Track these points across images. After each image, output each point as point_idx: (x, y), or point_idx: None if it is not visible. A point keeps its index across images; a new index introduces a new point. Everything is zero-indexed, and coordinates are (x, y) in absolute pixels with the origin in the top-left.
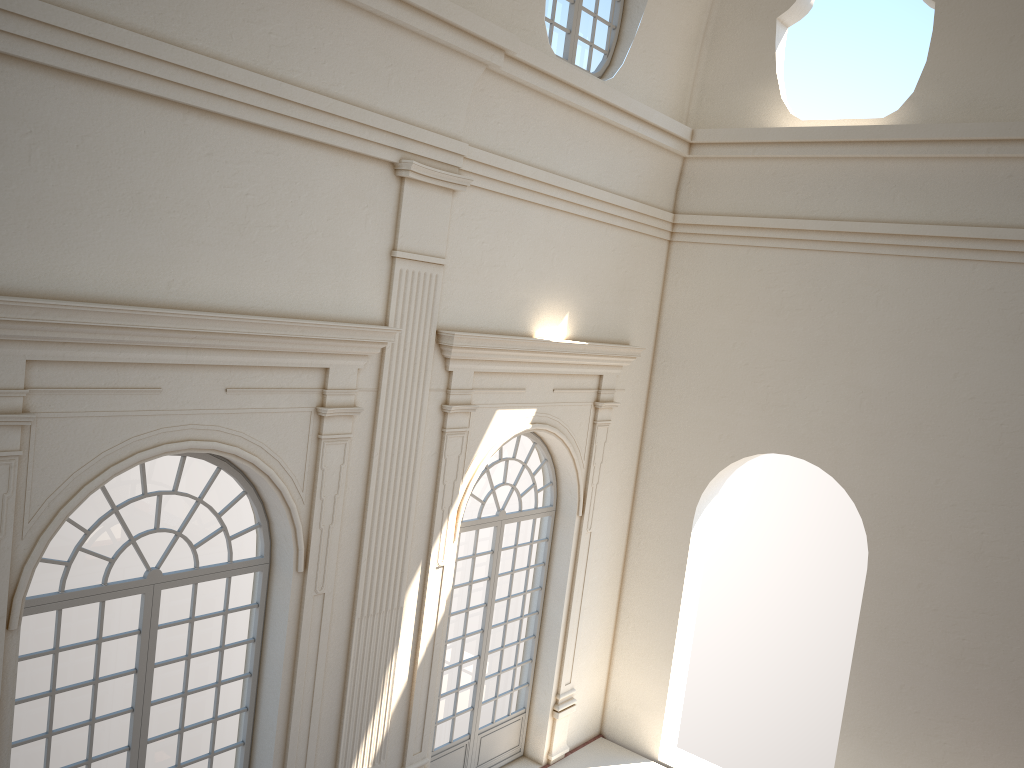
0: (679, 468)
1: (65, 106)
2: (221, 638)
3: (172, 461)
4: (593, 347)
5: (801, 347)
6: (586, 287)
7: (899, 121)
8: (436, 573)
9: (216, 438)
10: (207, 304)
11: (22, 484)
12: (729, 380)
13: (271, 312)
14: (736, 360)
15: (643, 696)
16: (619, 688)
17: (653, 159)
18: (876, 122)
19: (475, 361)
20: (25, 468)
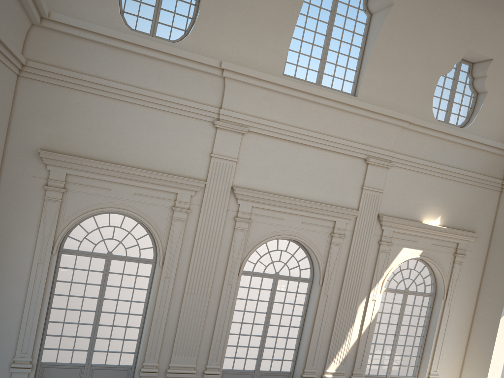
0: (497, 289)
1: (269, 144)
2: (294, 301)
3: (286, 242)
4: (451, 230)
5: None
6: (450, 206)
7: None
8: (372, 302)
9: (298, 236)
10: (299, 197)
11: (246, 238)
12: None
13: (318, 201)
14: None
15: None
16: None
17: (490, 157)
18: None
19: (393, 227)
20: (248, 234)
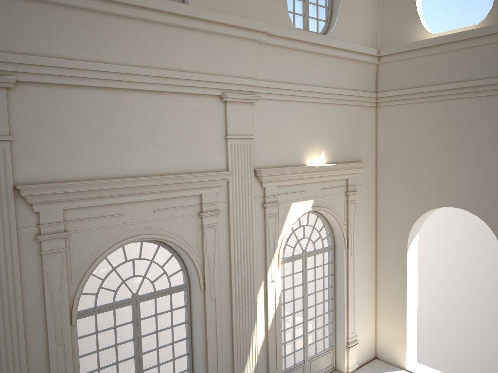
0: (396, 220)
1: (64, 99)
2: (171, 322)
3: (138, 245)
4: (339, 166)
5: (450, 150)
6: (332, 137)
7: (486, 24)
8: (271, 284)
9: (153, 232)
10: (140, 173)
11: (69, 262)
12: (415, 172)
13: (170, 173)
14: (418, 161)
15: (394, 337)
16: (382, 333)
17: (359, 68)
18: (474, 27)
19: (276, 181)
20: (69, 255)
